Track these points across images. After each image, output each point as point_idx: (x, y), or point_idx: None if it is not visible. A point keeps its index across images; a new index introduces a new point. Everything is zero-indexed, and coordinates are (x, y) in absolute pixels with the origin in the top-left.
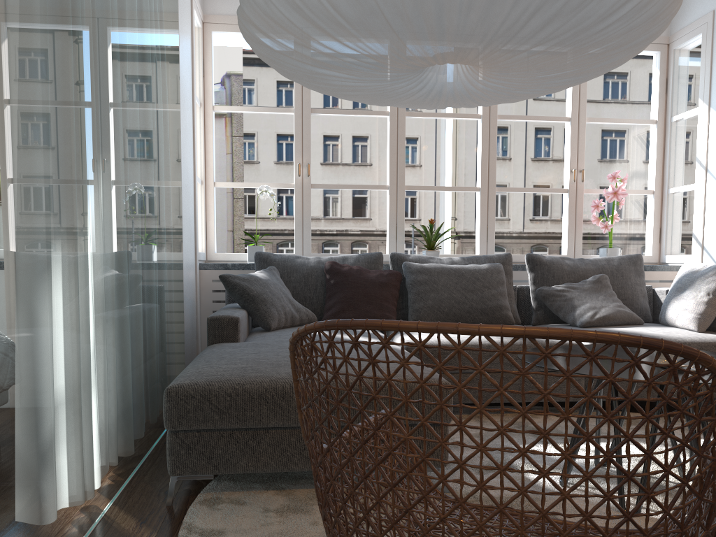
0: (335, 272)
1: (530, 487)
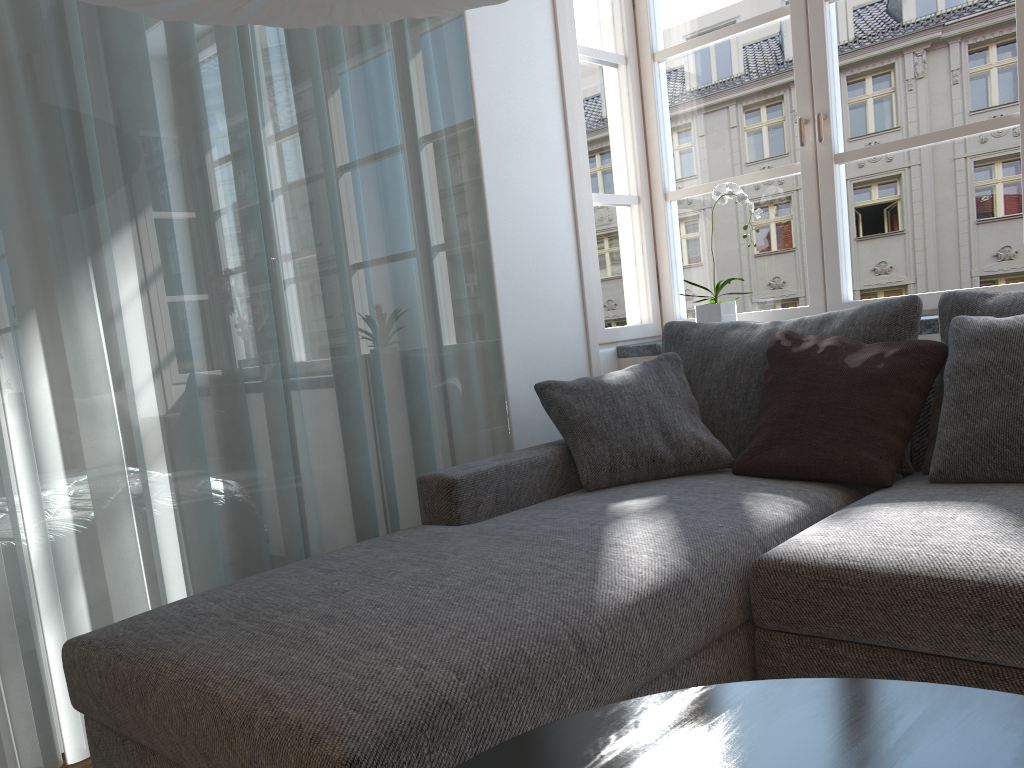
0: (778, 356)
1: None
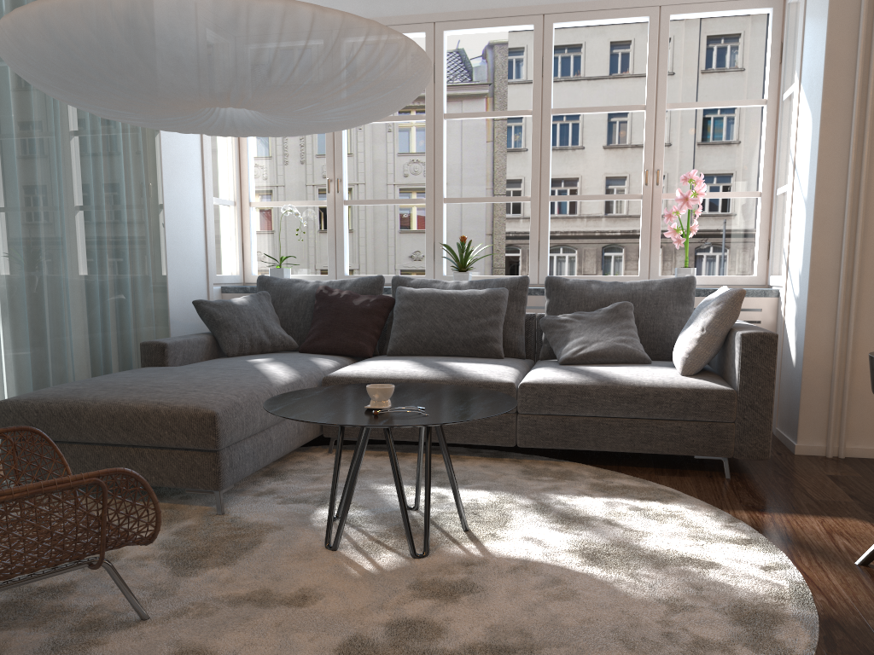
0: (321, 297)
1: None
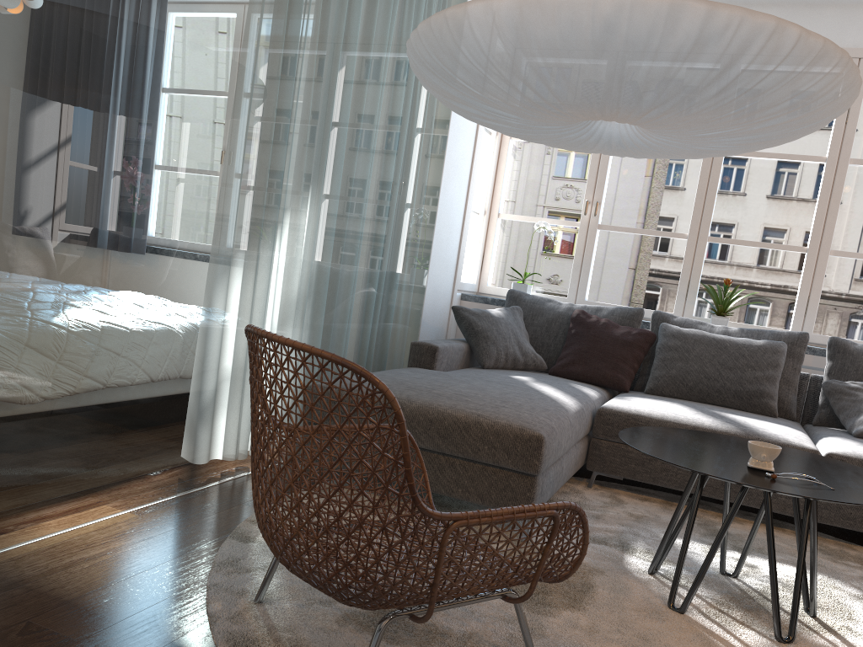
0: (578, 321)
1: (296, 452)
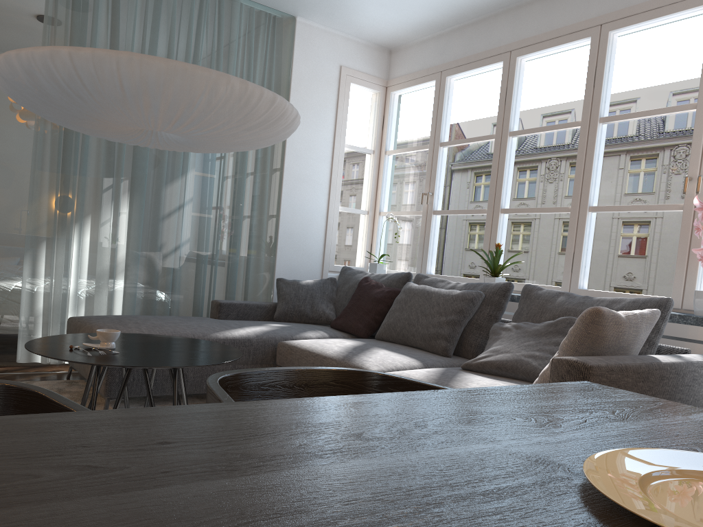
0: (358, 285)
1: None
